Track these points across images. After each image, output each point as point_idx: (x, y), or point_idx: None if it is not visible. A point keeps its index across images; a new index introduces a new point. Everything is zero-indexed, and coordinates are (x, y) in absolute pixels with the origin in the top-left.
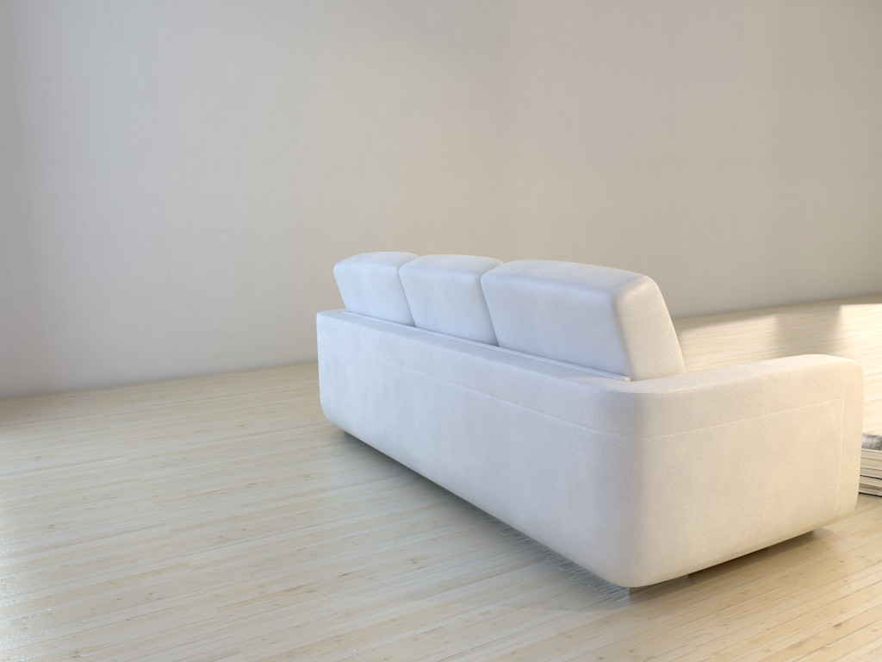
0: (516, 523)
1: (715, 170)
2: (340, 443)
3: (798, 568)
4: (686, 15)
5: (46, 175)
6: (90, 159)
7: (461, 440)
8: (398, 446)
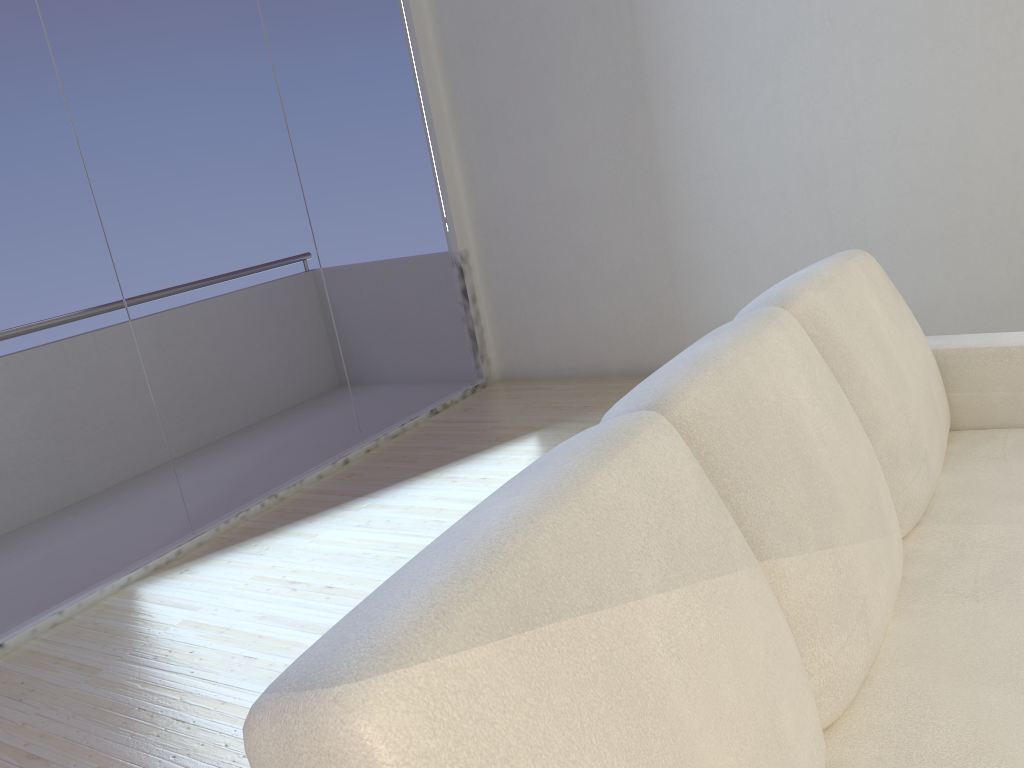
0: None
1: None
2: None
3: None
4: None
5: (671, 106)
6: (719, 73)
7: None
8: None
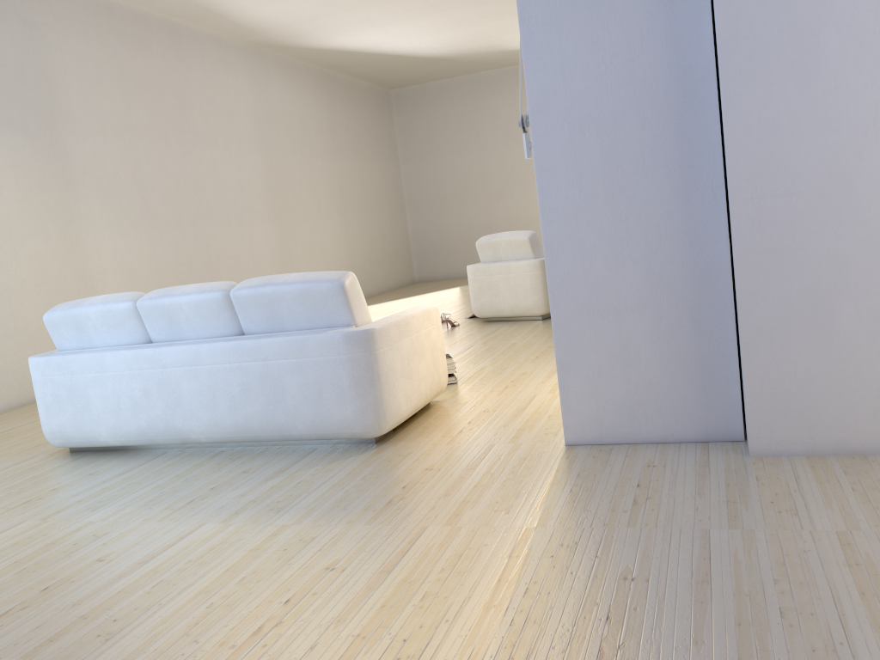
0: (295, 434)
1: (234, 219)
2: (83, 456)
3: (438, 414)
4: (191, 98)
5: None
6: None
7: (238, 400)
8: (166, 429)
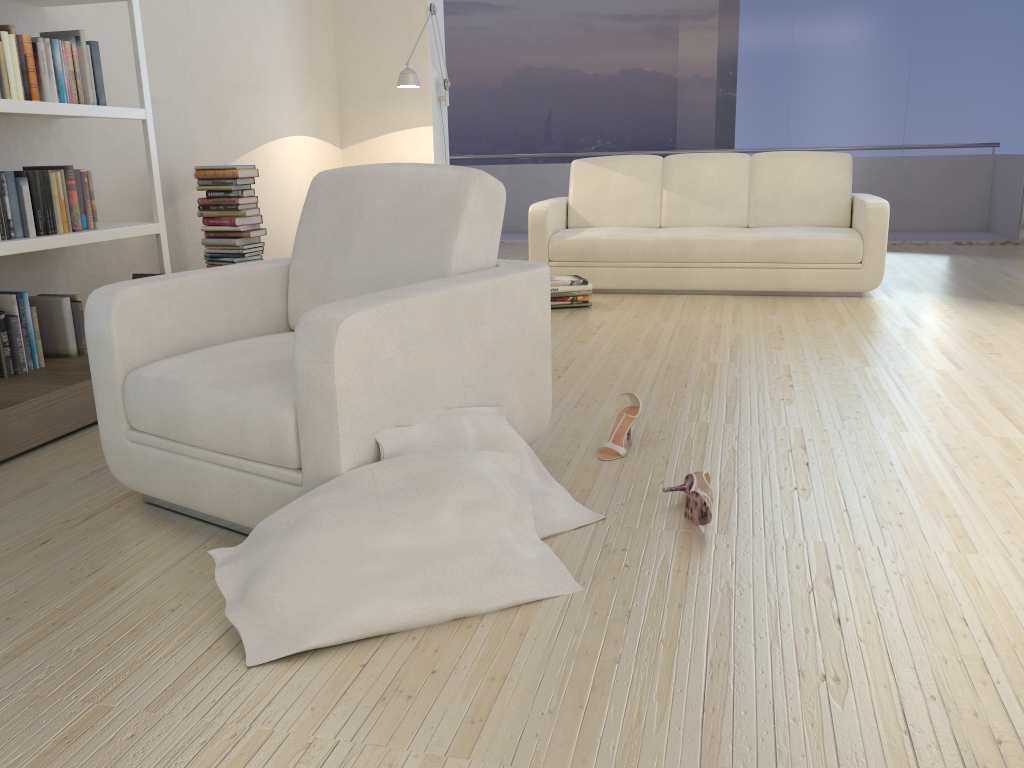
0: None
1: None
2: None
3: None
4: None
5: None
6: None
7: None
8: None
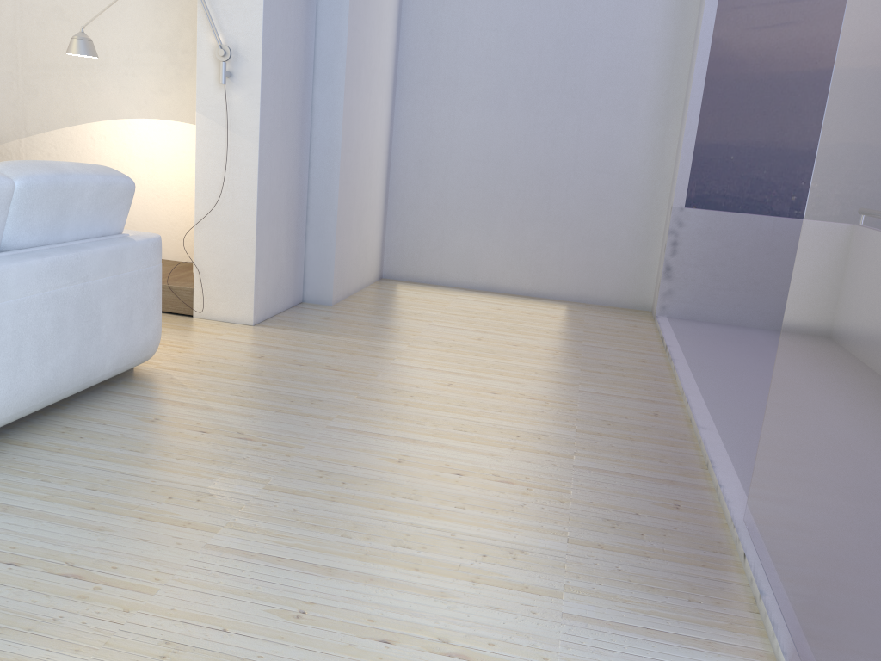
0: (98, 377)
1: None
2: None
3: None
4: None
5: None
6: None
7: (49, 346)
8: None
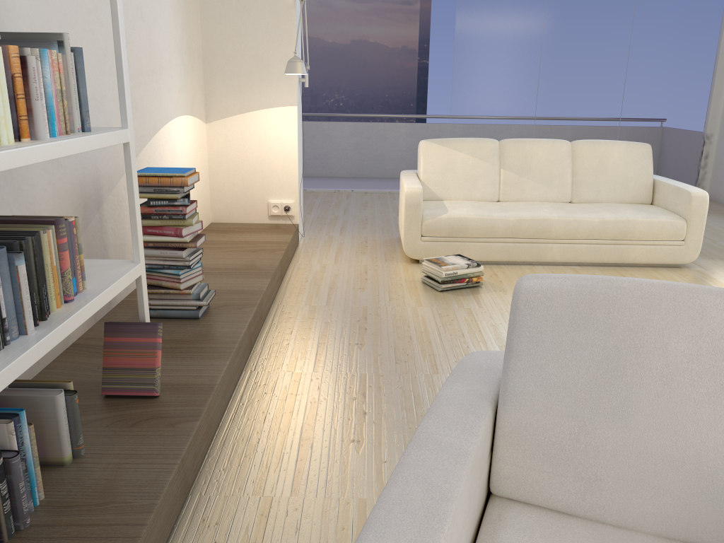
0: None
1: None
2: None
3: (396, 253)
4: None
5: None
6: None
7: None
8: None
